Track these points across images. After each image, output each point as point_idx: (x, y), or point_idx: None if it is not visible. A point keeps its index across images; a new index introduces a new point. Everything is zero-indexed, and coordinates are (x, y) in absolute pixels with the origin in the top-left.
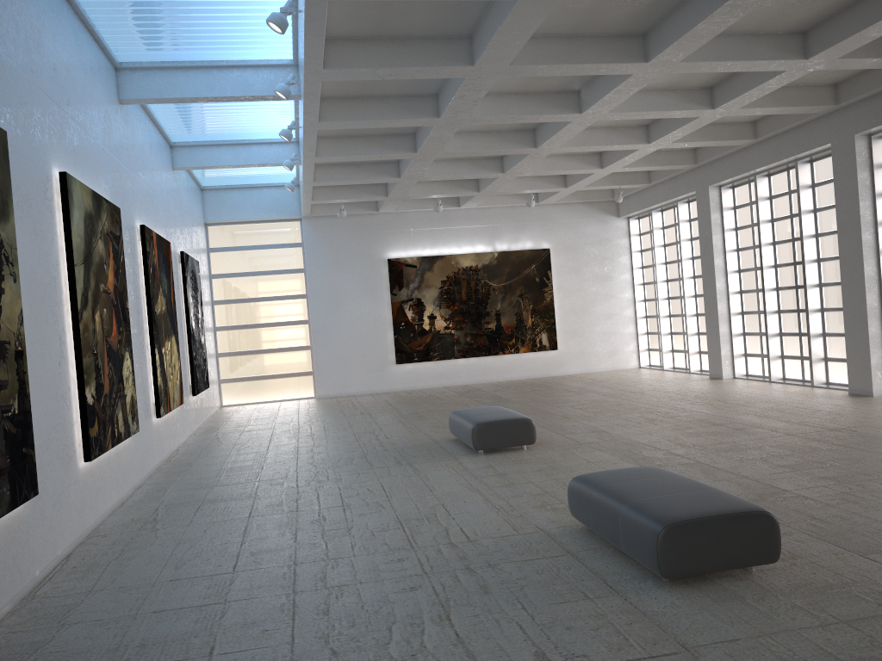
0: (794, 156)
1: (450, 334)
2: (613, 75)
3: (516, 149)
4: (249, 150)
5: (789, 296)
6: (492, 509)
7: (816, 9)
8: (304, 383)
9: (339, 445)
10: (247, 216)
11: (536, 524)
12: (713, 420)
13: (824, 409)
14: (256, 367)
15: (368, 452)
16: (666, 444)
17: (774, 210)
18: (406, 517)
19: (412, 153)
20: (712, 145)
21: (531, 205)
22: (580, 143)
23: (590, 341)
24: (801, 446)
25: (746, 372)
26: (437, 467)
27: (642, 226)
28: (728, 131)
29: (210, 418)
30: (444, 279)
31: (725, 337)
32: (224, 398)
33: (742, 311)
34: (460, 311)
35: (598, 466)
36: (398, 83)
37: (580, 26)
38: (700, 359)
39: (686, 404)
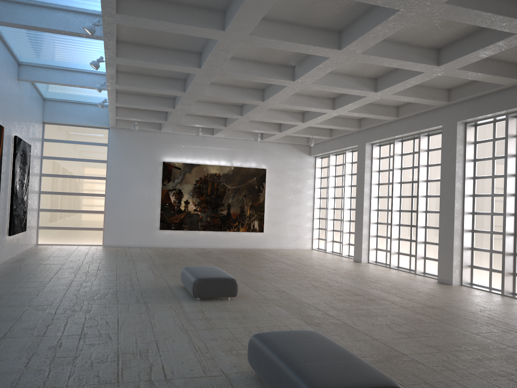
0: (419, 130)
1: (197, 214)
2: (317, 57)
3: (250, 100)
4: (74, 75)
5: (406, 216)
6: (192, 349)
7: (449, 33)
8: (96, 235)
9: (102, 282)
10: (73, 121)
11: (221, 368)
12: (355, 291)
13: (424, 291)
14: (65, 221)
15: (120, 290)
16: (324, 306)
17: (403, 162)
18: (124, 351)
19: (182, 92)
20: (371, 117)
21: (257, 140)
22: (292, 103)
23: (284, 229)
24: (412, 317)
25: (375, 259)
26: (163, 308)
27: (323, 163)
28: (381, 110)
29: (24, 252)
30: (197, 179)
31: (366, 237)
32: (39, 239)
33: (377, 222)
34: (205, 201)
35: (276, 319)
36: (174, 39)
37: (299, 17)
38: (349, 248)
39: (339, 278)
